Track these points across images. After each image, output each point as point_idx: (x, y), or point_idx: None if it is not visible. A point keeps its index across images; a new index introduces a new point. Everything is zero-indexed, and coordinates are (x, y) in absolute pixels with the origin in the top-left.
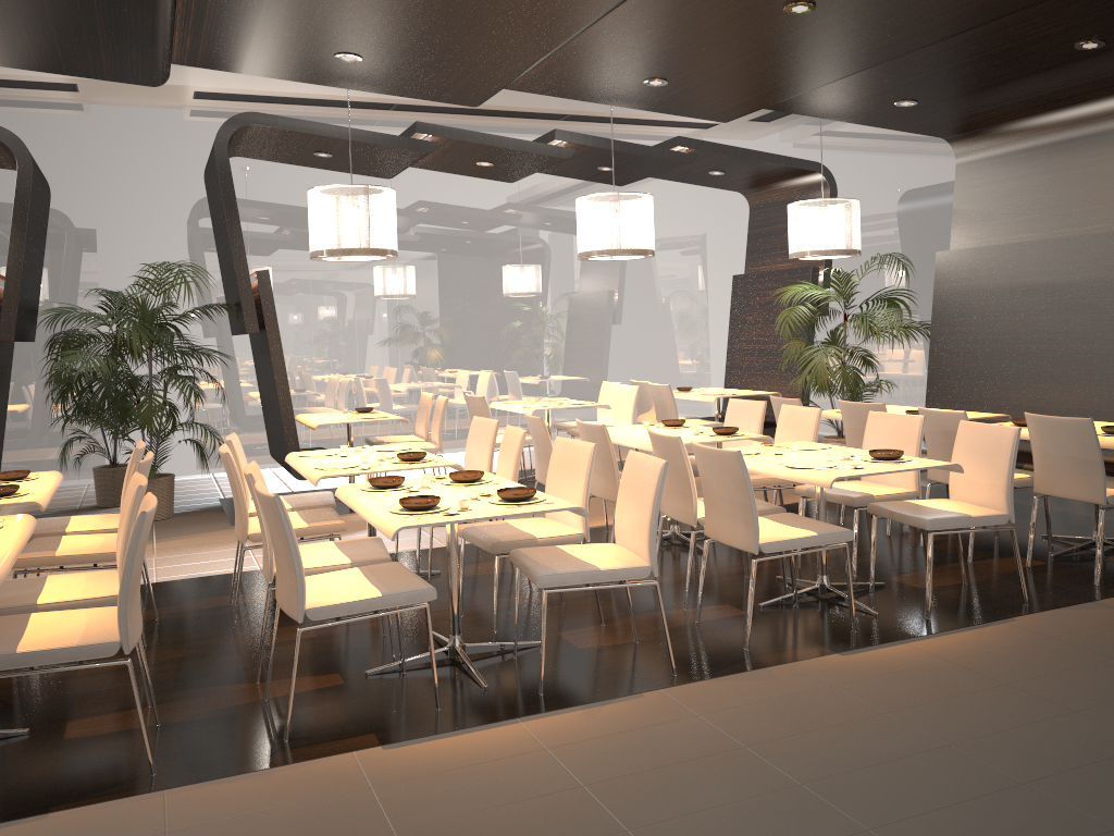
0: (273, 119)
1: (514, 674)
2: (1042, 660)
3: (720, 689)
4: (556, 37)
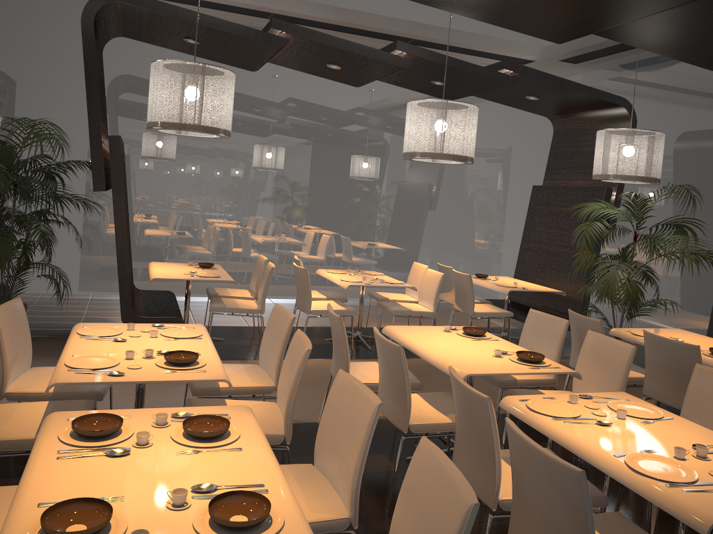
0: None
1: None
2: None
3: None
4: None
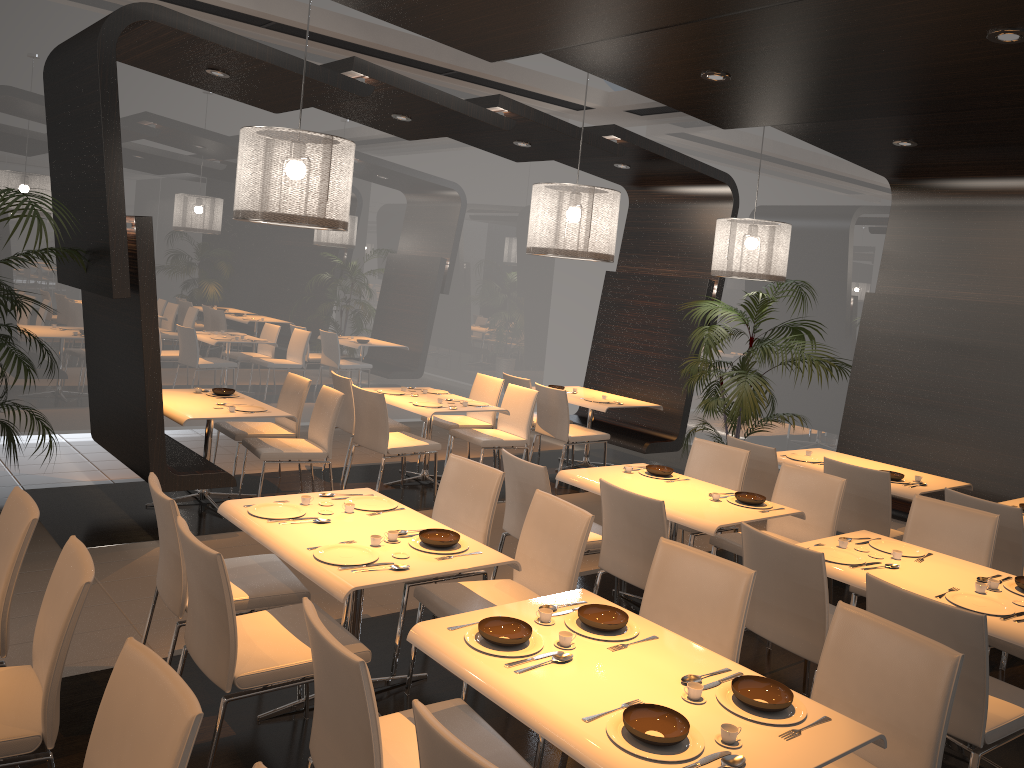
0: (181, 19)
1: None
2: None
3: None
4: (723, 7)
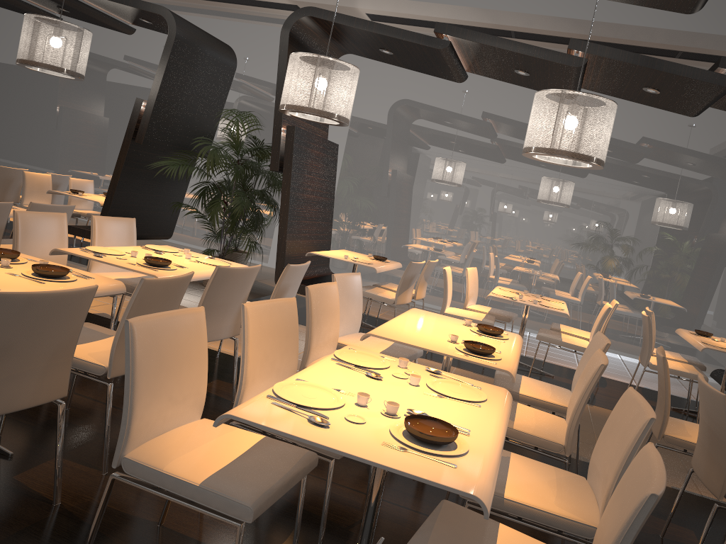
0: (325, 13)
1: None
2: None
3: None
4: None
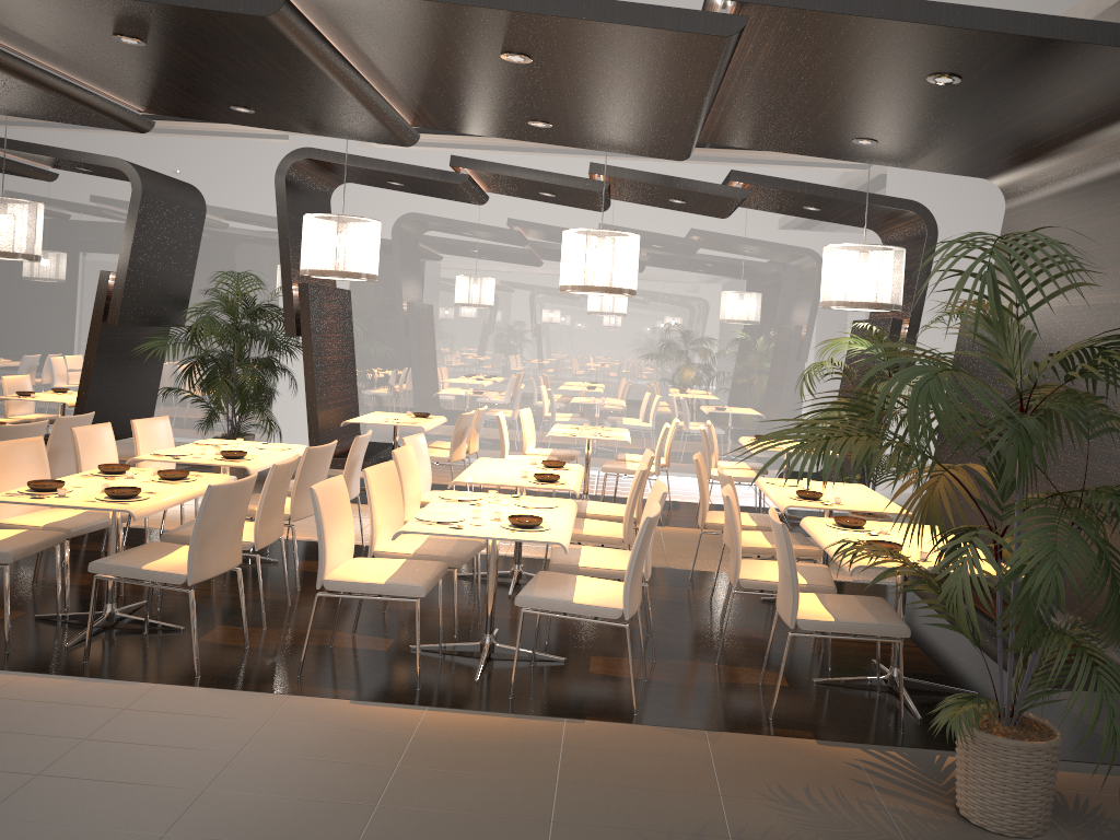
0: (324, 153)
1: (110, 644)
2: (491, 760)
3: (193, 697)
4: (337, 91)
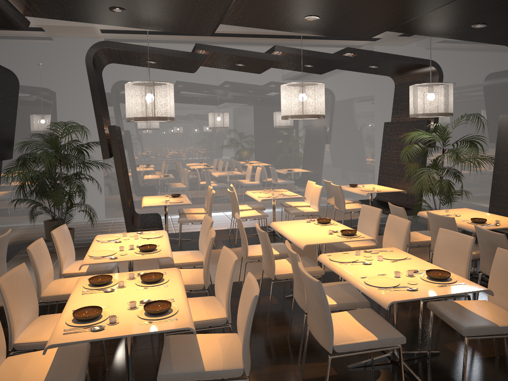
0: (117, 44)
1: None
2: None
3: None
4: None
